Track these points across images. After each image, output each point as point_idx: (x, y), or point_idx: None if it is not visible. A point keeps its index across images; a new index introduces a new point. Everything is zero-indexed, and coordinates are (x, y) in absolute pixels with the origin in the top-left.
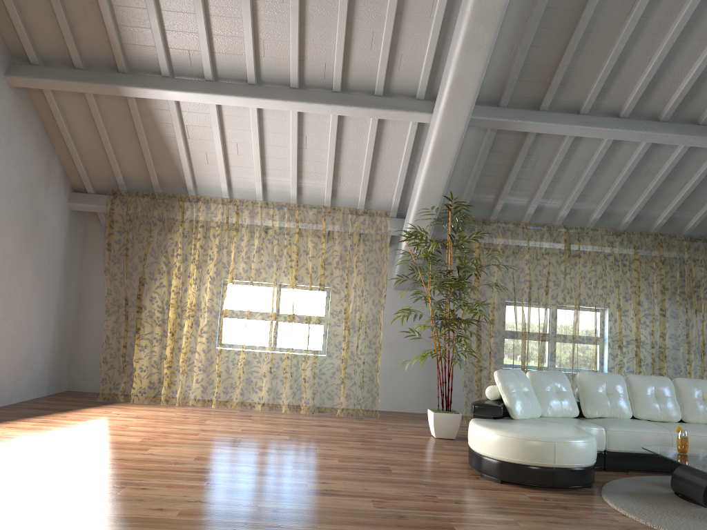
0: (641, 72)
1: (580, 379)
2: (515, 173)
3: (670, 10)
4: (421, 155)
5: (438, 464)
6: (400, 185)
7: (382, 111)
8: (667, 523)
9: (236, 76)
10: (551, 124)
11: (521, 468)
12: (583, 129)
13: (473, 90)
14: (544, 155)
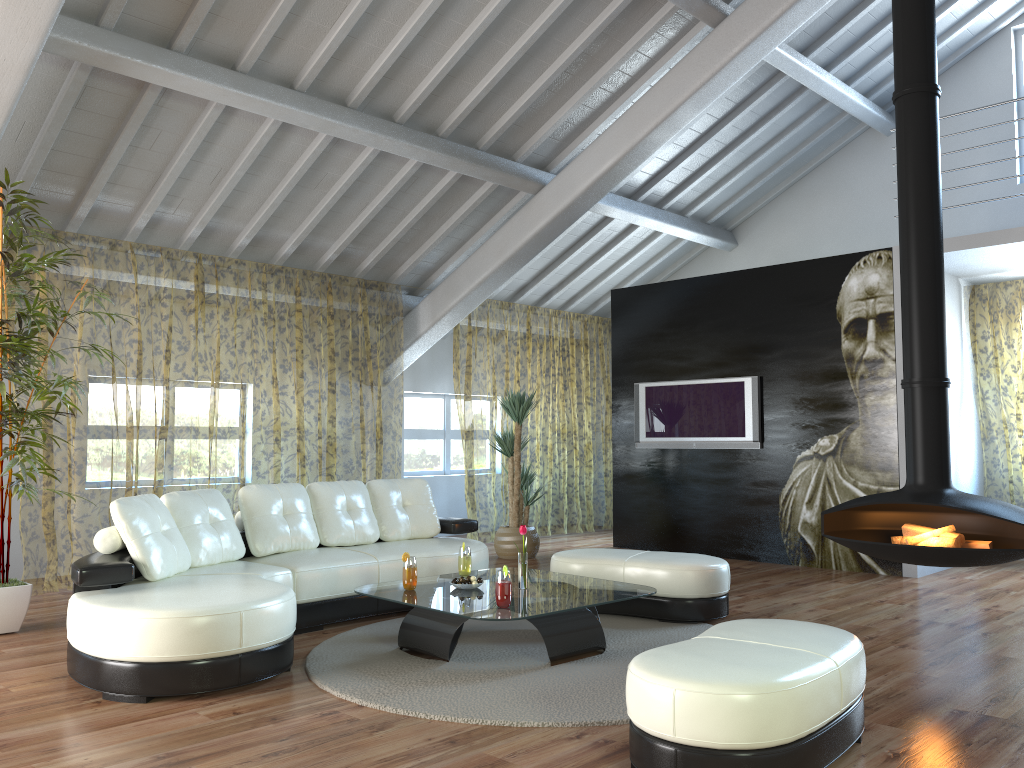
0: (331, 25)
1: (246, 498)
2: (119, 155)
3: None
4: None
5: (7, 693)
6: None
7: None
8: (423, 702)
9: None
10: (194, 78)
11: (186, 669)
12: (242, 97)
13: None
14: (171, 131)
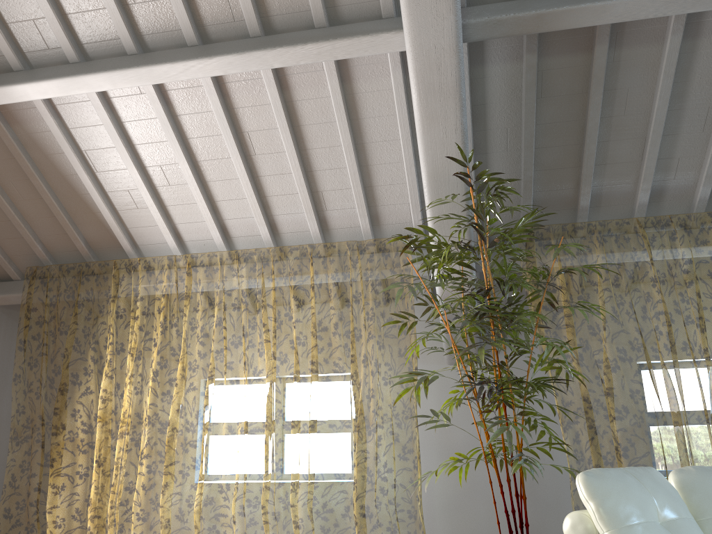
0: None
1: None
2: (594, 129)
3: None
4: None
5: None
6: (413, 190)
7: (326, 44)
8: None
9: (112, 50)
10: None
11: None
12: None
13: None
14: (638, 85)
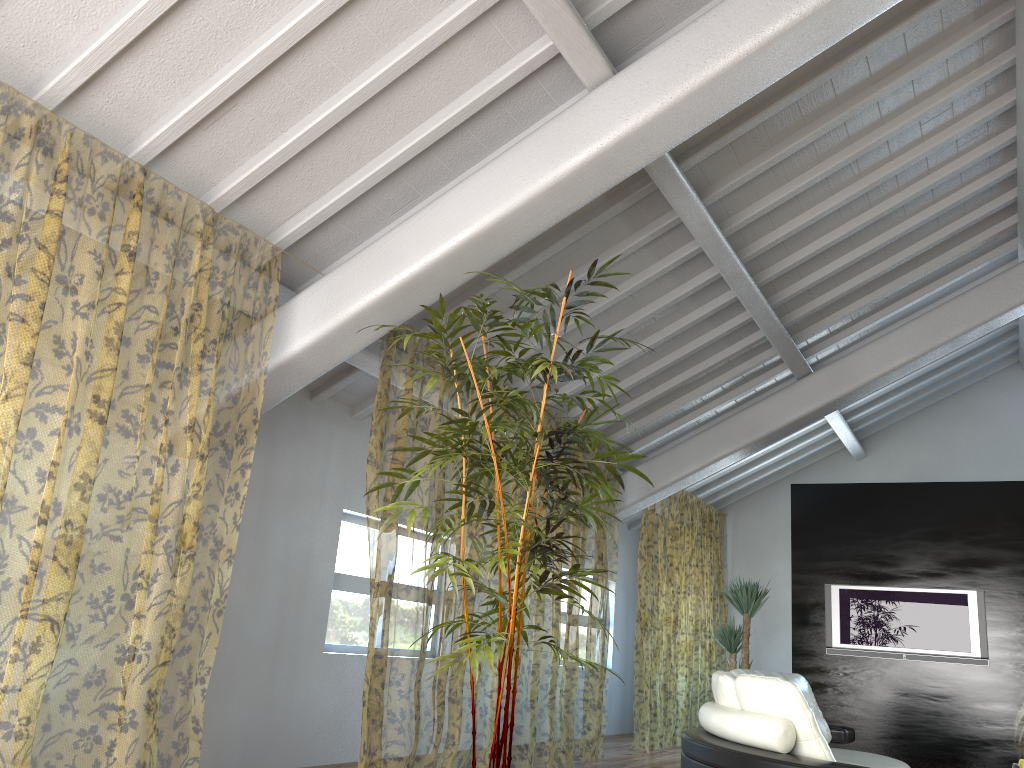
0: (793, 178)
1: None
2: (535, 263)
3: (896, 108)
4: (442, 150)
5: None
6: (346, 198)
7: (560, 1)
8: None
9: None
10: (698, 200)
11: None
12: (712, 229)
13: (788, 67)
14: (588, 249)
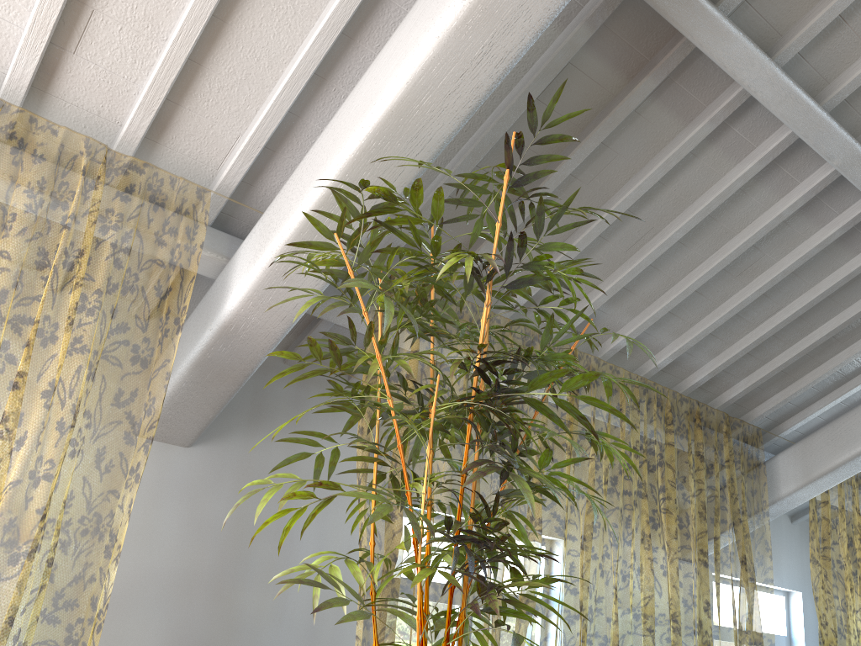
0: None
1: None
2: (556, 182)
3: None
4: (372, 37)
5: None
6: (271, 118)
7: None
8: None
9: None
10: (751, 44)
11: None
12: (789, 89)
13: None
14: (628, 157)
